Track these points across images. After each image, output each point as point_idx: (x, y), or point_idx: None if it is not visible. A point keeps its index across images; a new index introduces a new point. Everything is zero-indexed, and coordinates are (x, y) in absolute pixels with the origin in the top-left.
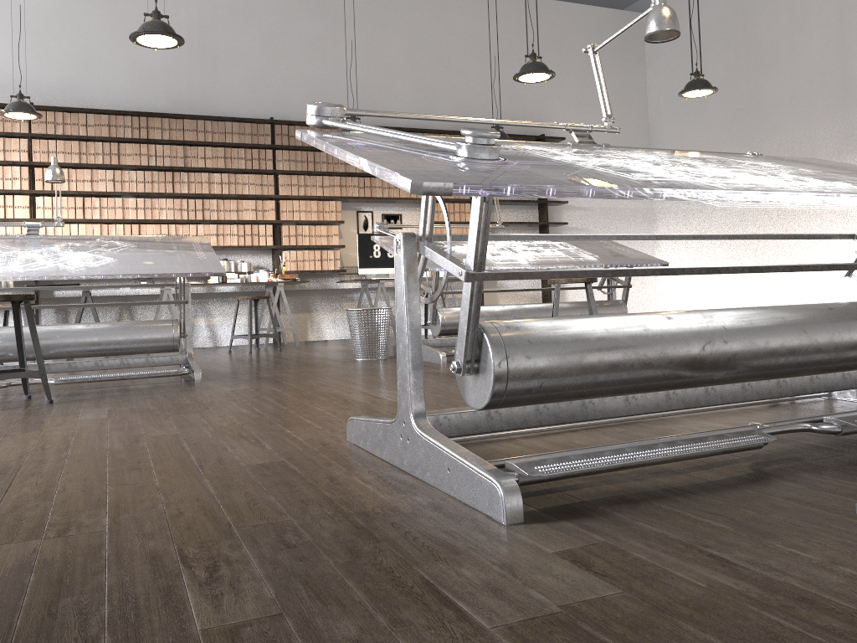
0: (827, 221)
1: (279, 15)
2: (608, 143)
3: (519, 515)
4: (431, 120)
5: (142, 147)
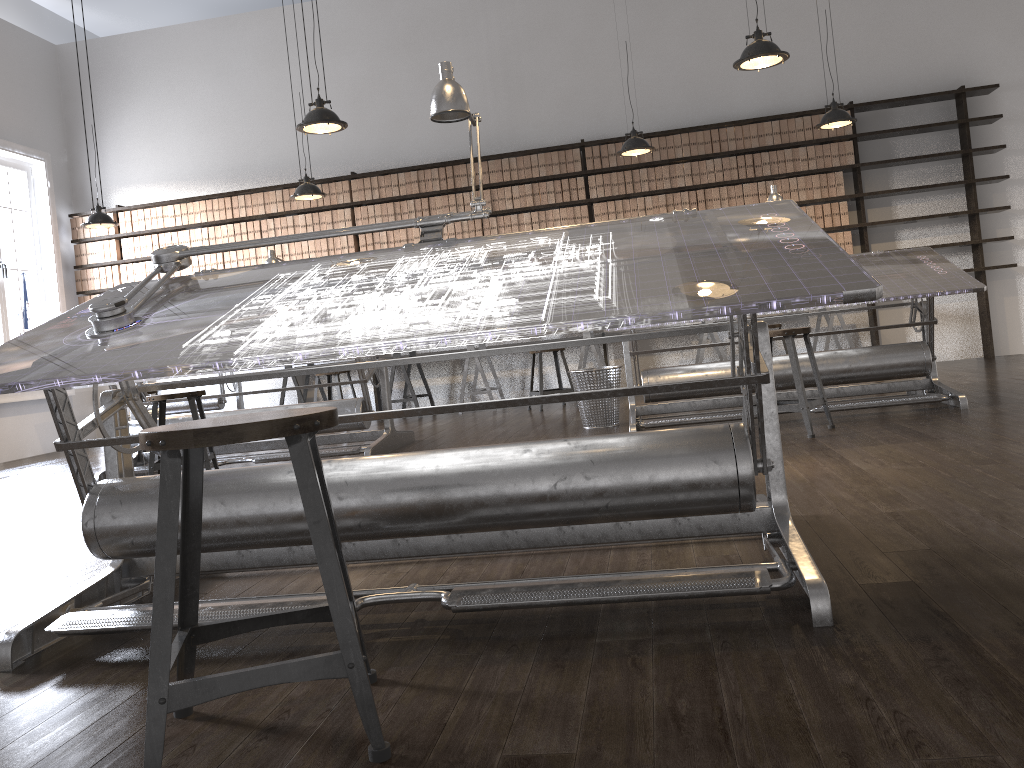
0: None
1: (587, 18)
2: None
3: (7, 664)
4: (789, 101)
5: (450, 198)
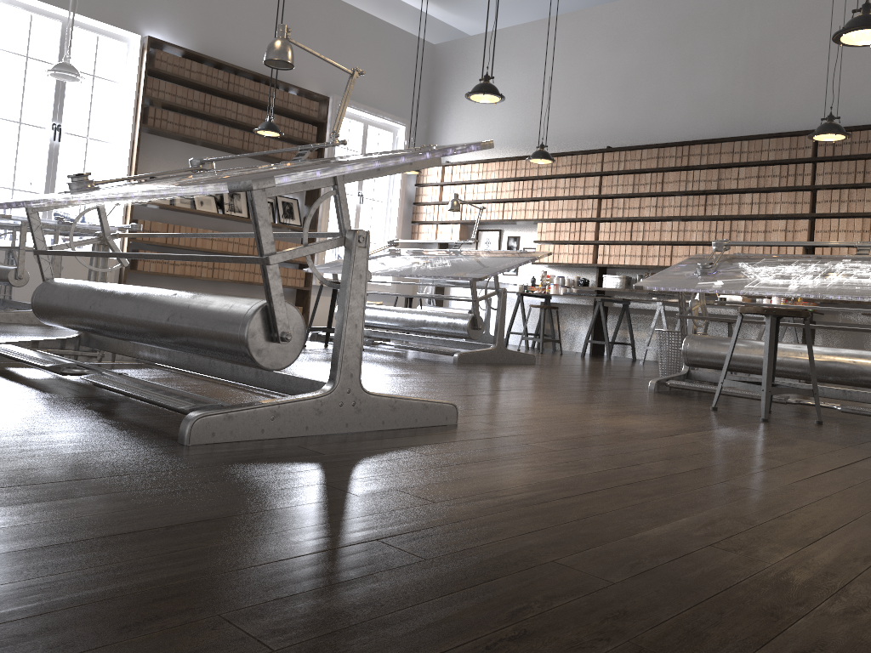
0: None
1: (852, 7)
2: None
3: None
4: None
5: (682, 174)
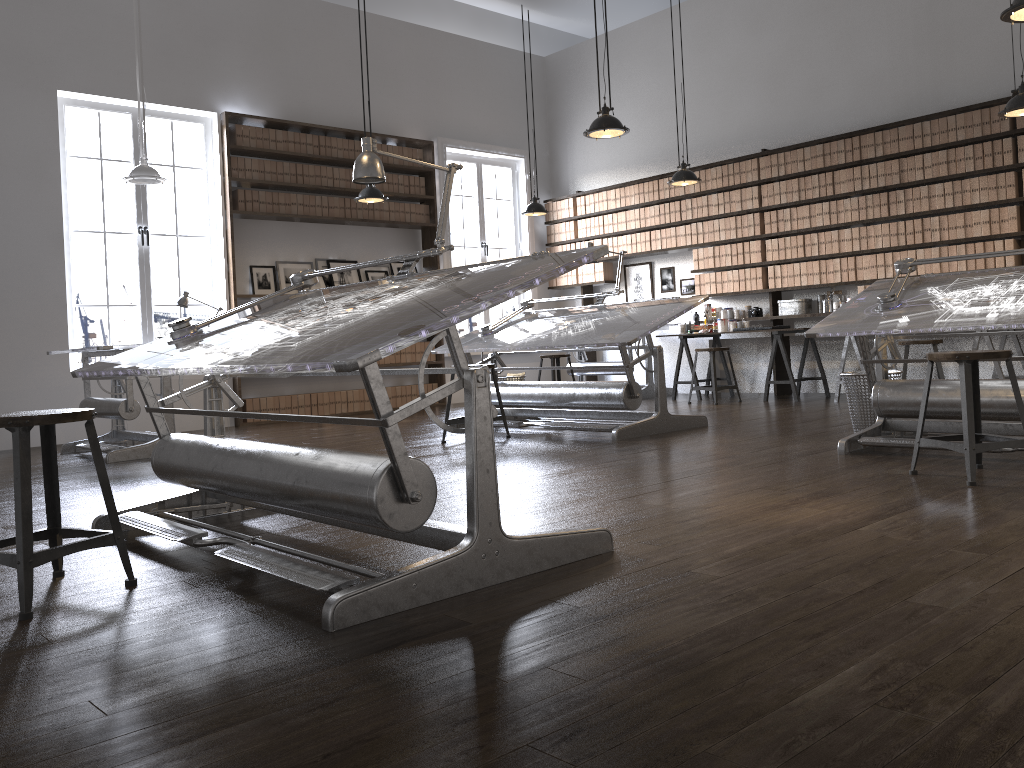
0: None
1: None
2: None
3: None
4: None
5: (855, 171)
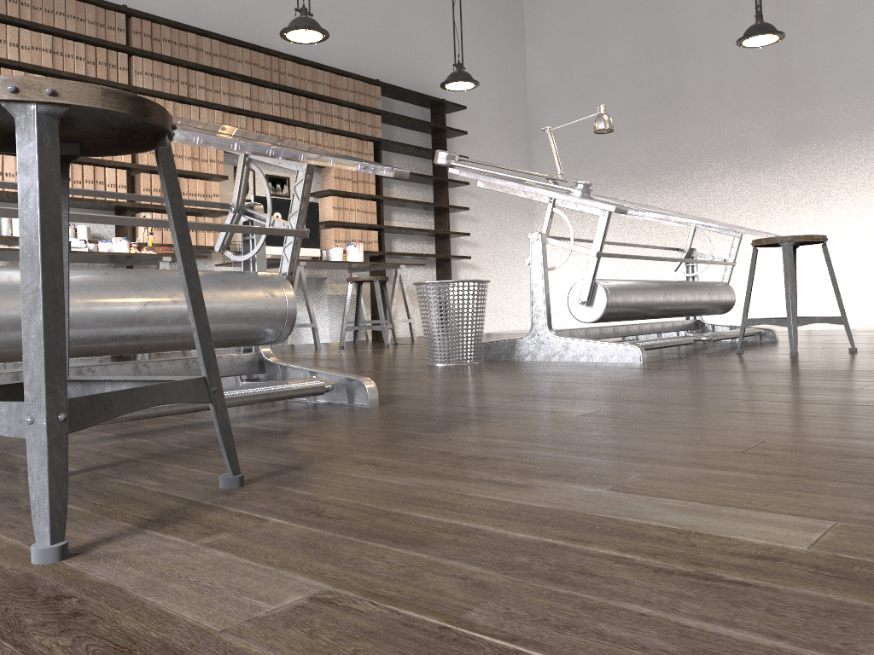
0: (758, 217)
1: None
2: (495, 123)
3: None
4: (324, 59)
5: None
